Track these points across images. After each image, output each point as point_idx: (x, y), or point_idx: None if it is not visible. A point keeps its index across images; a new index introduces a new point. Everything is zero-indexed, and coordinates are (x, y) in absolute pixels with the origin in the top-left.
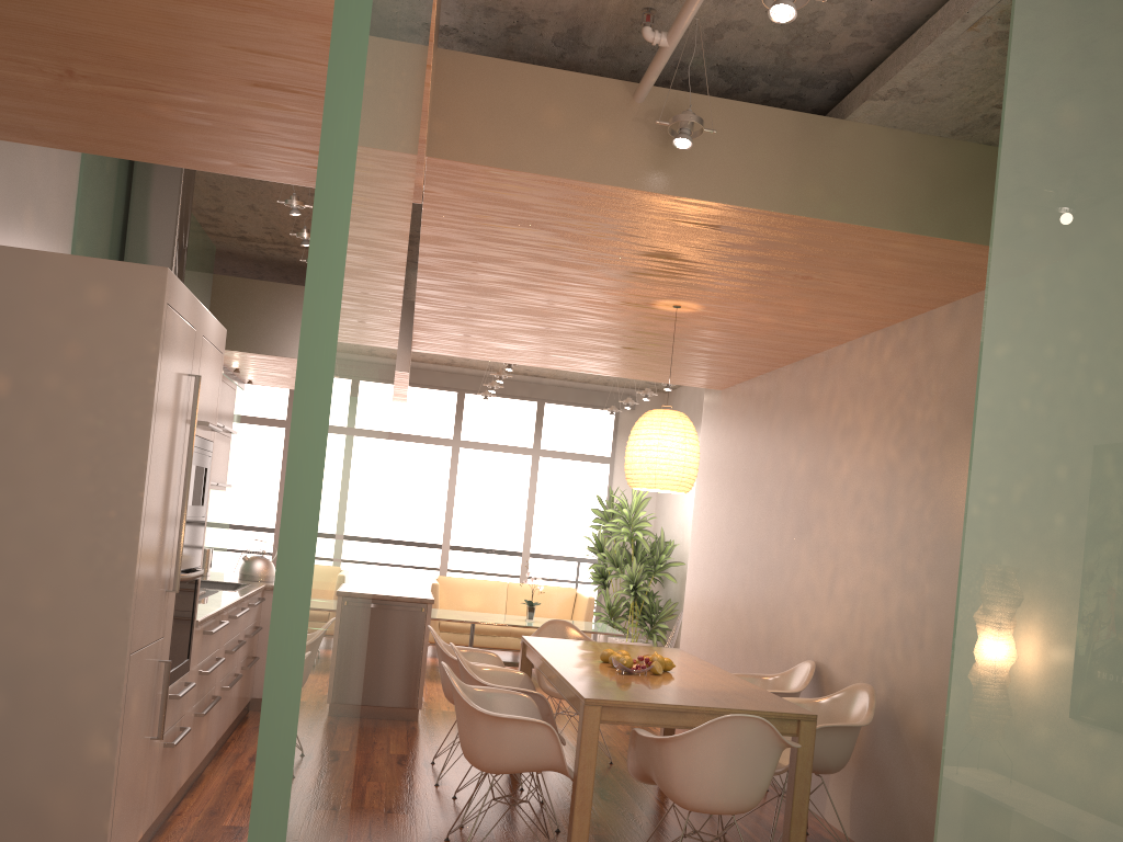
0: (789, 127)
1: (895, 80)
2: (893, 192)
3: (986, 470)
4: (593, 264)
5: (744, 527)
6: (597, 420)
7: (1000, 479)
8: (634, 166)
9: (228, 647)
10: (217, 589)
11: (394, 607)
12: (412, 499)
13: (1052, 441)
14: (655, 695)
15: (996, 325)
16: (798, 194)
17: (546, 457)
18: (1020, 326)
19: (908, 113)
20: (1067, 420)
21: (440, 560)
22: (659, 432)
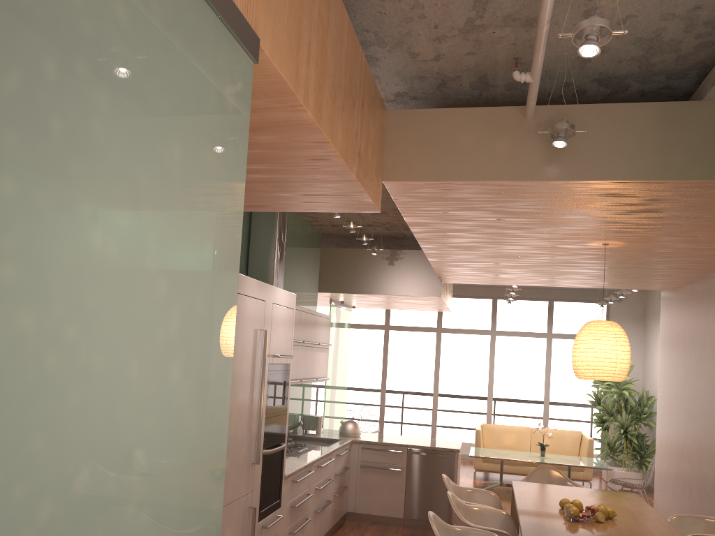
0: (652, 115)
1: None
2: None
3: None
4: (529, 226)
5: (693, 395)
6: (593, 310)
7: None
8: (528, 164)
9: (319, 485)
10: (323, 442)
11: (433, 454)
12: (466, 371)
13: None
14: None
15: None
16: (665, 164)
17: (557, 338)
18: None
19: None
20: None
21: (486, 411)
22: (594, 338)
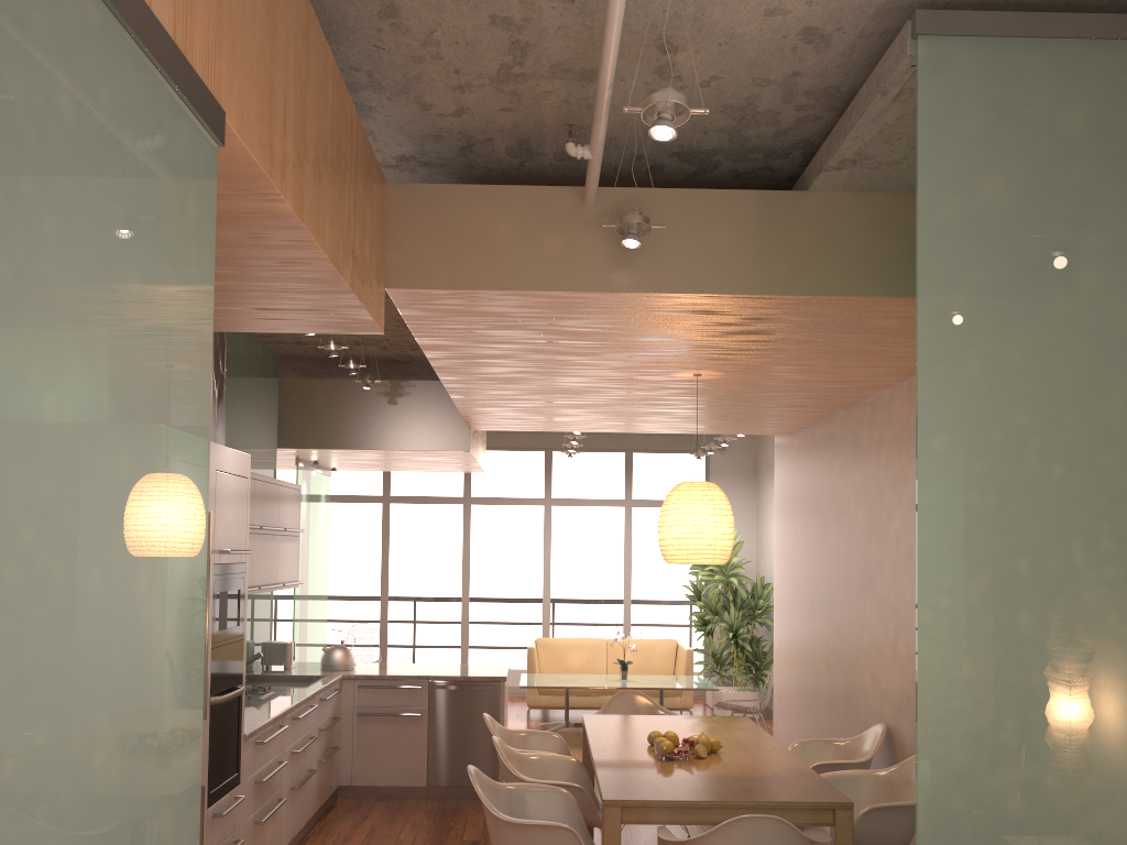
0: (748, 207)
1: (841, 152)
2: (867, 257)
3: (935, 572)
4: (594, 351)
5: (817, 579)
6: (687, 464)
7: (952, 580)
8: (591, 268)
9: (296, 747)
10: (297, 682)
11: (467, 688)
12: (510, 561)
13: (1008, 533)
14: (682, 789)
15: (930, 417)
16: (765, 273)
17: (639, 507)
18: (958, 415)
19: (870, 177)
20: (1023, 509)
21: (542, 619)
22: (687, 506)
